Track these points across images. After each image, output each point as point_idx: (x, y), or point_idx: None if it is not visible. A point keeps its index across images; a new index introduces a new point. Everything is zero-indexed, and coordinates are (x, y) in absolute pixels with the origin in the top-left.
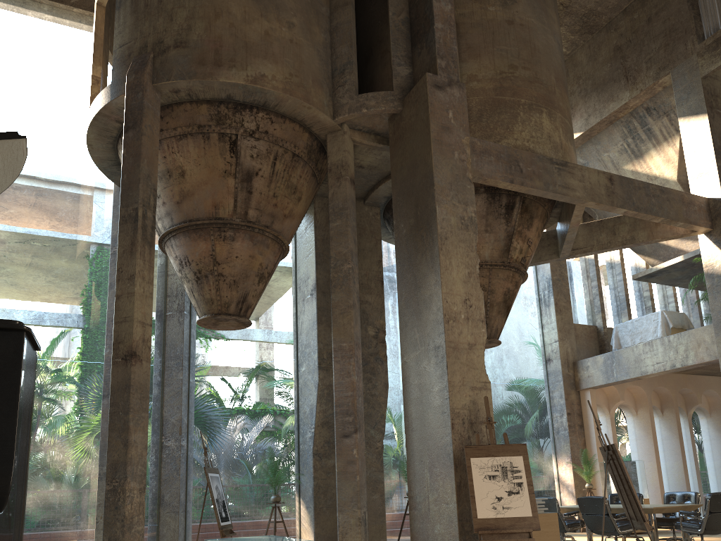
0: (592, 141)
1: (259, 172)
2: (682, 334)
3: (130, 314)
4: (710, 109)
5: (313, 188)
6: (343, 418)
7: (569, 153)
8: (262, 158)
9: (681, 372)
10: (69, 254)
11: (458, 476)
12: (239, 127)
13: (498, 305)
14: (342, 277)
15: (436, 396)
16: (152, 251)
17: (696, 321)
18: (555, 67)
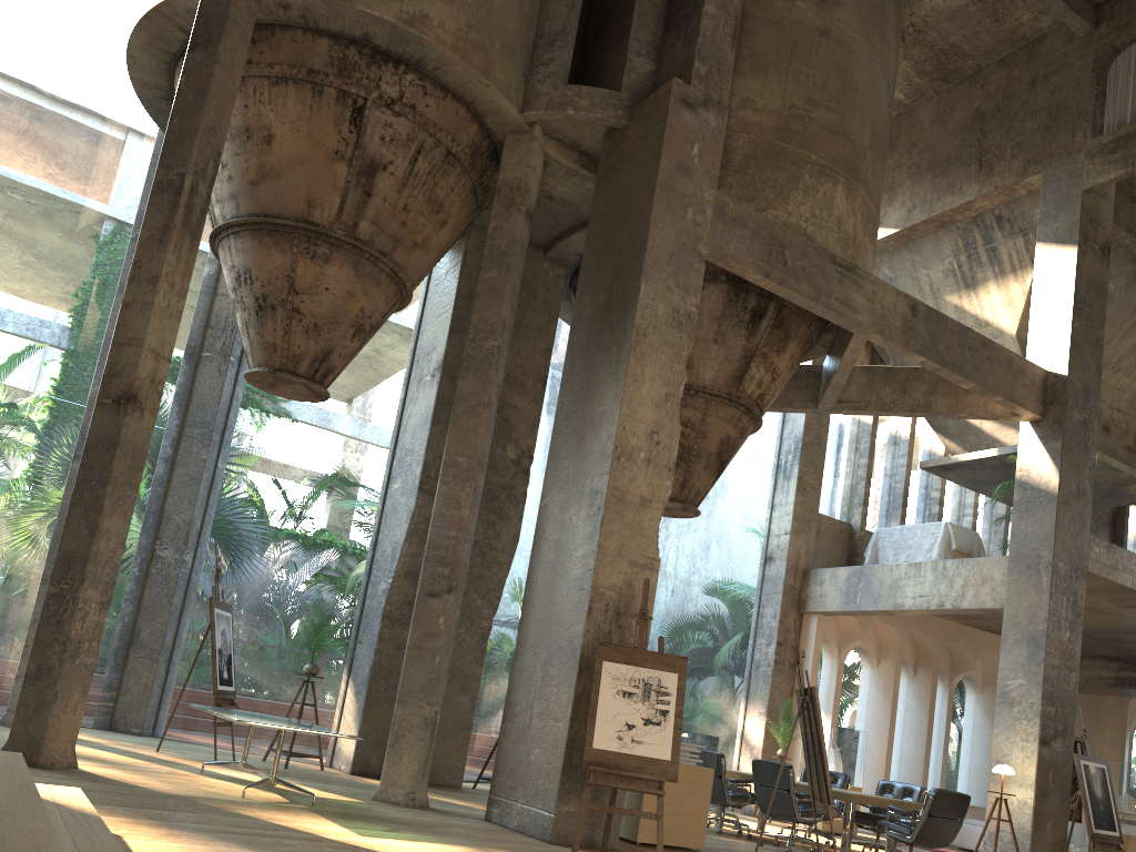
0: (909, 247)
1: (389, 167)
2: (964, 562)
3: (140, 336)
4: (1084, 241)
5: (469, 212)
6: (435, 568)
7: (864, 254)
8: (399, 146)
9: (956, 619)
10: (68, 228)
11: (581, 684)
12: (372, 88)
13: (709, 457)
14: (481, 358)
15: (576, 564)
16: (195, 247)
17: (997, 551)
18: (874, 119)
